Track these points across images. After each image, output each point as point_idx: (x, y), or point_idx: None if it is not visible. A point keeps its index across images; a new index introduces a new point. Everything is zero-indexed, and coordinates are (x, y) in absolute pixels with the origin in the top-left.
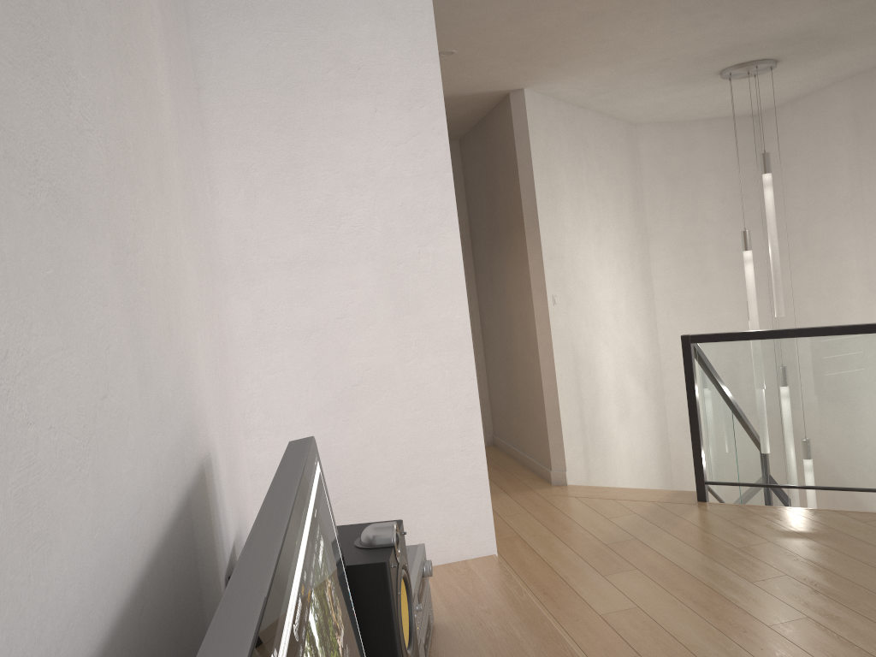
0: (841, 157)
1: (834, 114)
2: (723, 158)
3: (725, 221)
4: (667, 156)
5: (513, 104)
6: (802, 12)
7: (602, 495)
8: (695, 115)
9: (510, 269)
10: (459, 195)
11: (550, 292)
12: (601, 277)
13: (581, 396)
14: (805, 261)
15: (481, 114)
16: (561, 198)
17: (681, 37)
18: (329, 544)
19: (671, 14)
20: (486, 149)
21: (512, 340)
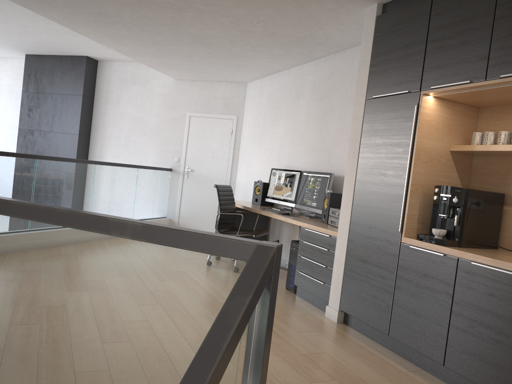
0: None
1: None
2: None
3: None
4: None
5: None
6: None
7: None
8: None
9: None
10: None
11: None
12: None
13: None
14: None
15: None
16: None
17: None
18: (323, 182)
19: None
20: None
21: None
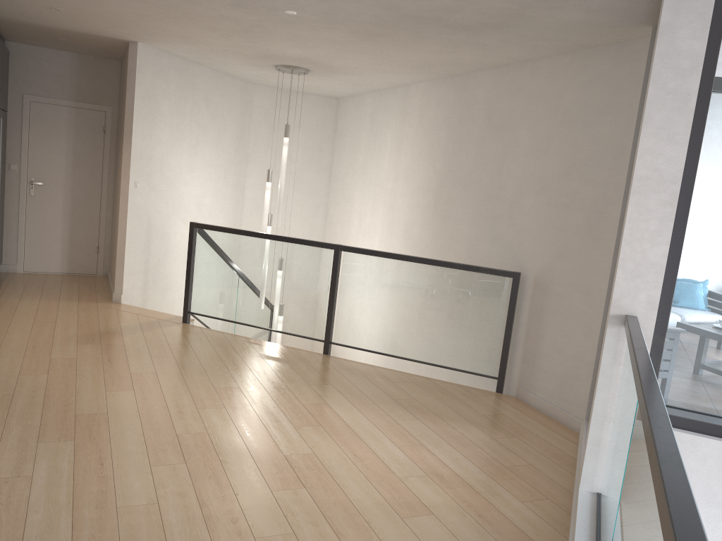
0: (363, 139)
1: (366, 111)
2: (310, 121)
3: (303, 163)
4: (272, 110)
5: (130, 50)
6: (287, 47)
7: (134, 311)
8: (293, 88)
9: (120, 159)
10: (114, 99)
11: (133, 179)
12: (190, 178)
13: (149, 251)
14: (341, 200)
15: (121, 49)
16: (160, 120)
17: (220, 41)
18: None
19: (197, 27)
20: (123, 73)
21: (116, 206)
